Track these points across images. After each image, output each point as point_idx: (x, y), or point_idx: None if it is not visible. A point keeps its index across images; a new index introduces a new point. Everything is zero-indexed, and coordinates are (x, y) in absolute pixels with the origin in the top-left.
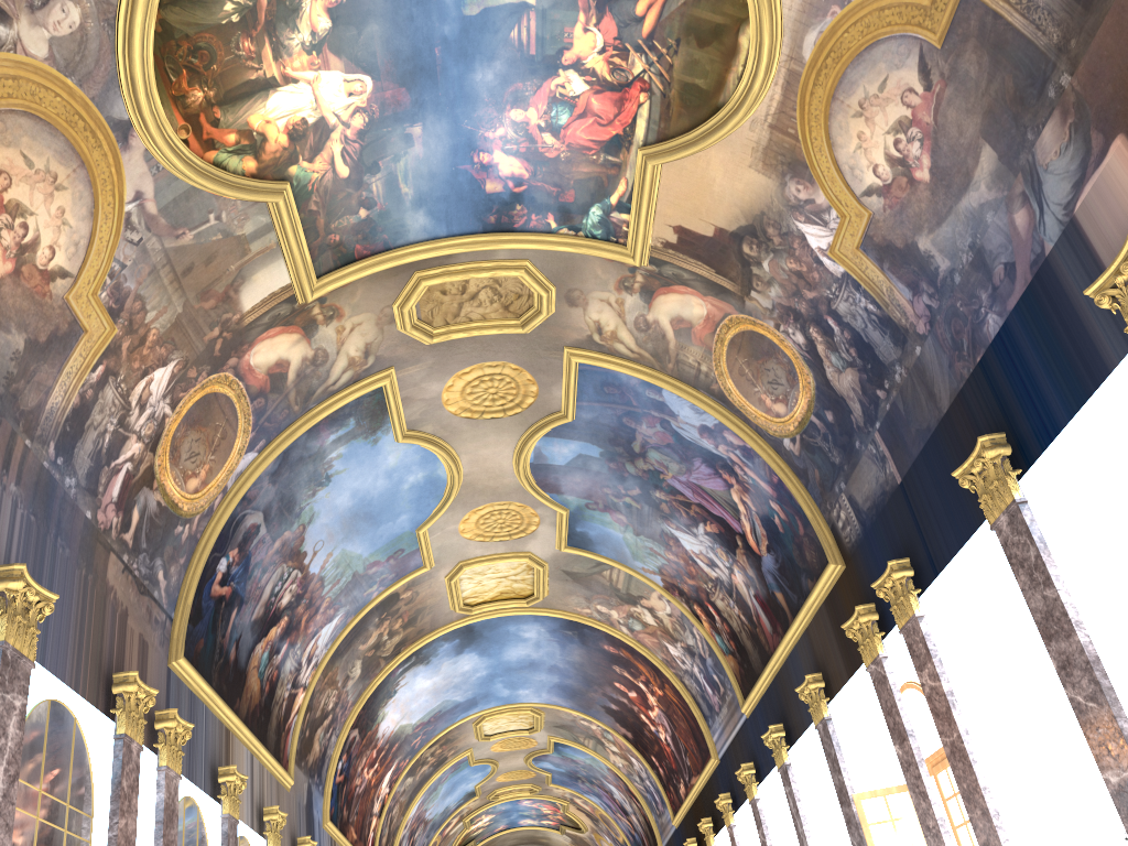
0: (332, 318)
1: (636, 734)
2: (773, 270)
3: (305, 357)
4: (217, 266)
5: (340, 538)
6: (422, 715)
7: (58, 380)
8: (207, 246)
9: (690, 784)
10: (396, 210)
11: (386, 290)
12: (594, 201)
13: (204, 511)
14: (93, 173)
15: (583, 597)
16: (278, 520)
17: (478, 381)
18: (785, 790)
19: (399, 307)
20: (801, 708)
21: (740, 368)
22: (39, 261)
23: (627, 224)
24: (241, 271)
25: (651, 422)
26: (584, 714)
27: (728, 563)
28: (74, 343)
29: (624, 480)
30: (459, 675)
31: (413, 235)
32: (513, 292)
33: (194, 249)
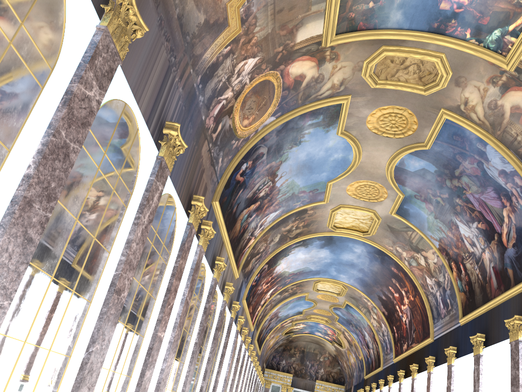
0: (333, 60)
1: (389, 313)
2: None
3: (313, 76)
4: (293, 13)
5: (294, 174)
6: (294, 270)
7: (211, 46)
8: (293, 0)
9: (410, 346)
10: (387, 7)
11: (364, 52)
12: (498, 26)
13: (245, 138)
14: None
15: (391, 241)
16: (272, 155)
17: (388, 115)
18: (474, 367)
19: (367, 63)
20: (500, 331)
21: None
22: None
23: (512, 44)
24: (302, 20)
25: (472, 161)
26: (367, 296)
27: (483, 246)
28: (222, 30)
29: (441, 188)
30: (317, 258)
31: (390, 24)
32: (428, 70)
33: (286, 0)
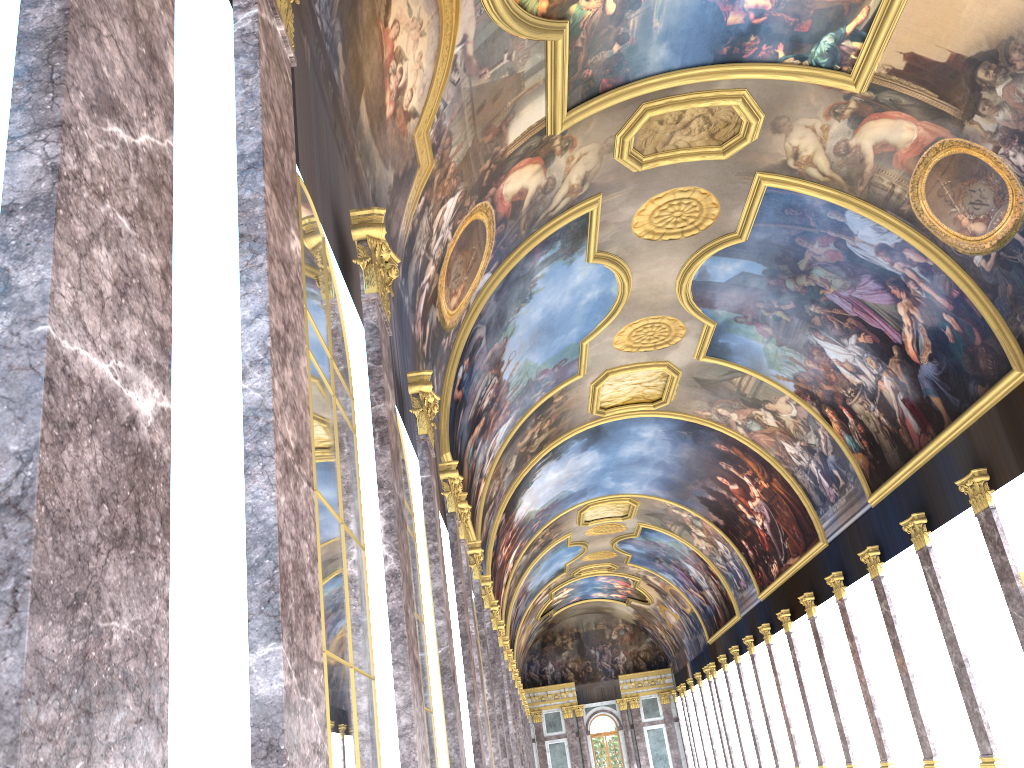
0: (566, 149)
1: (728, 521)
2: (1007, 94)
3: (539, 186)
4: (499, 102)
5: (527, 349)
6: (544, 503)
7: (404, 211)
8: (497, 84)
9: (785, 564)
10: (642, 45)
11: (614, 121)
12: (828, 30)
13: (455, 326)
14: (441, 19)
15: (706, 402)
16: (493, 333)
17: (667, 206)
18: (924, 569)
19: (621, 138)
20: (949, 499)
21: (940, 190)
22: (404, 103)
23: (856, 52)
24: (514, 107)
25: (825, 242)
26: (678, 504)
27: (877, 371)
28: (413, 177)
29: (779, 296)
30: (579, 470)
31: (651, 68)
32: (723, 121)
33: (488, 87)
